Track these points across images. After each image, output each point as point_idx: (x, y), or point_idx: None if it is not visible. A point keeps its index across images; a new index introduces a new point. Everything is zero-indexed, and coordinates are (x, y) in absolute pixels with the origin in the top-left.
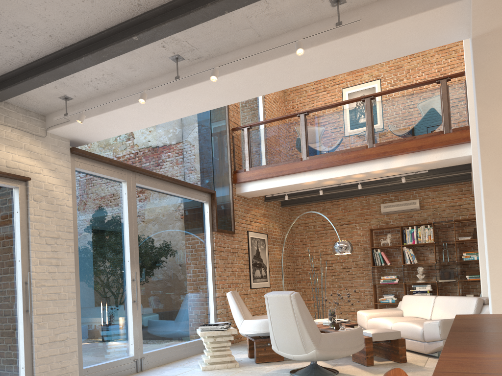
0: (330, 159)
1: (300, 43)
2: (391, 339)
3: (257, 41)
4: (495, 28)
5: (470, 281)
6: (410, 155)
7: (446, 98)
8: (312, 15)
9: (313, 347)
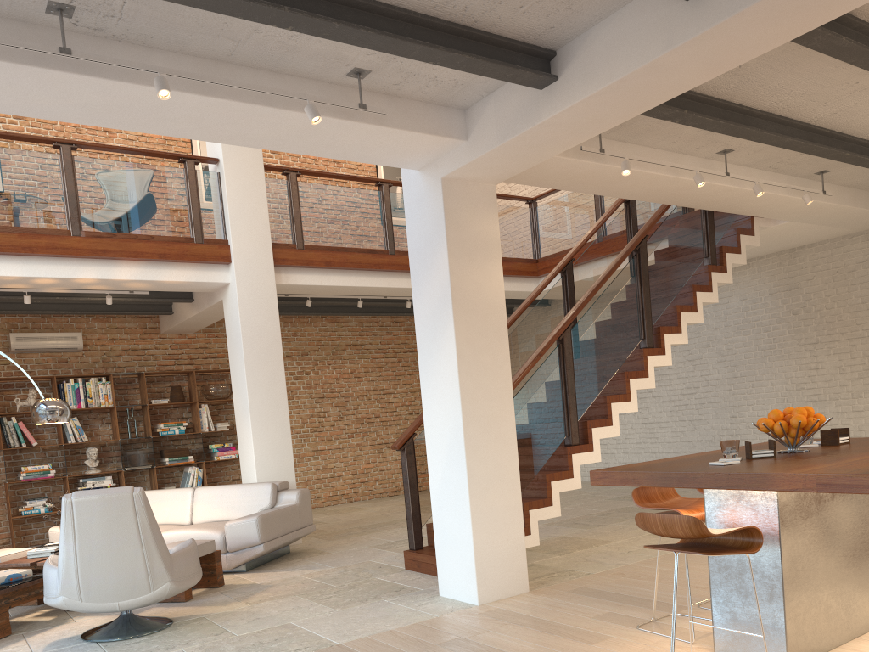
0: None
1: (316, 108)
2: (207, 553)
3: (216, 58)
4: (464, 177)
5: (165, 467)
6: (144, 265)
7: (196, 190)
8: (316, 71)
9: (166, 578)
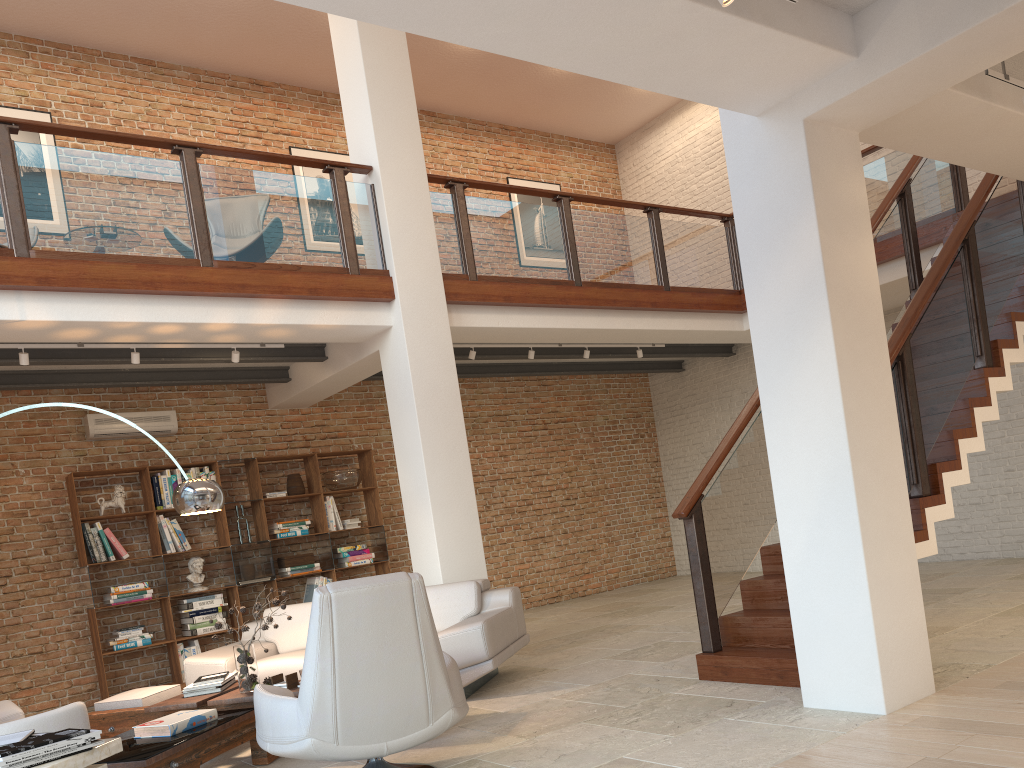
0: (108, 271)
1: None
2: None
3: None
4: (831, 118)
5: (282, 579)
6: (290, 304)
7: (348, 207)
8: None
9: (448, 704)
